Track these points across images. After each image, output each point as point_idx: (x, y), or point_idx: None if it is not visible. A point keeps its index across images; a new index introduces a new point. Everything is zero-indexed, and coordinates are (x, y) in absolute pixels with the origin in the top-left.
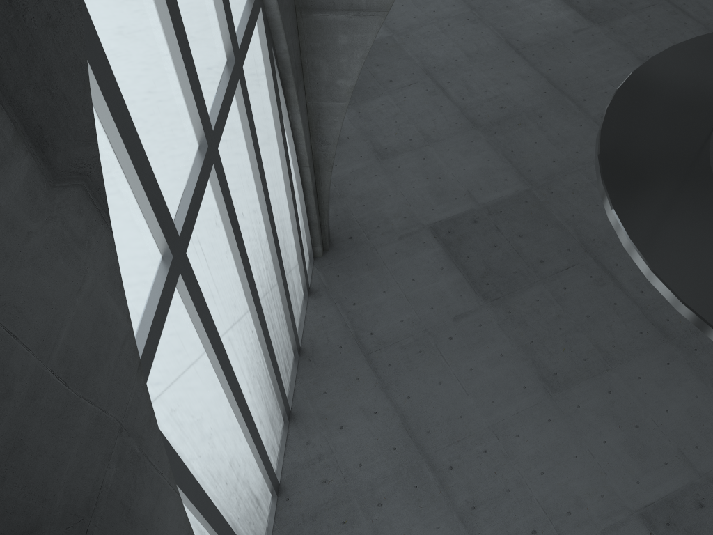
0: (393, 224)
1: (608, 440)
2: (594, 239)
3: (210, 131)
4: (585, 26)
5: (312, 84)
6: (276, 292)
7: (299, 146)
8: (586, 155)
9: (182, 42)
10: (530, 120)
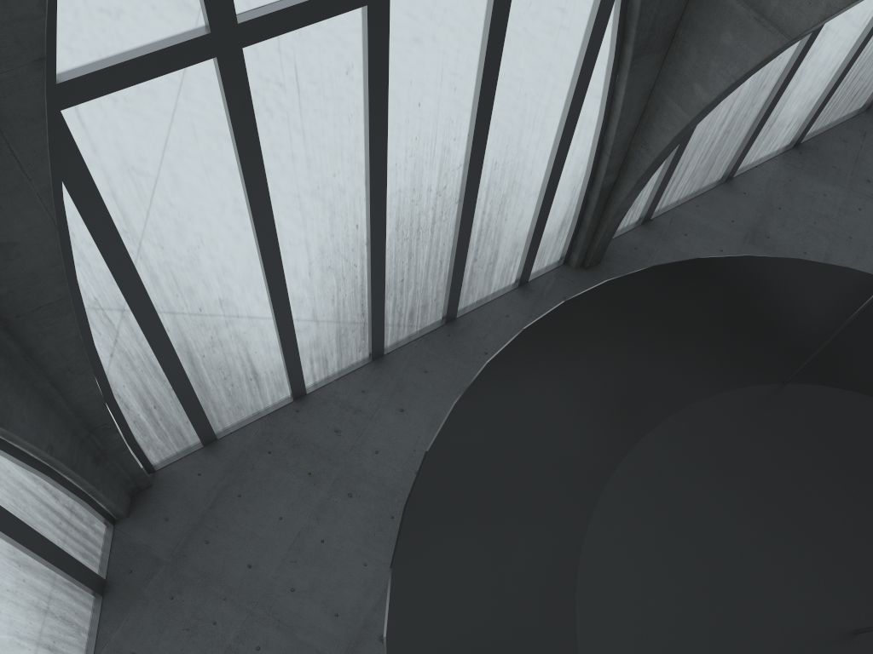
0: None
1: None
2: None
3: None
4: None
5: (670, 68)
6: (445, 232)
7: (610, 124)
8: None
9: None
10: None
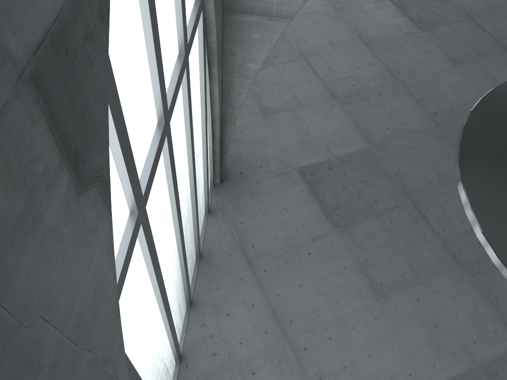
0: (272, 165)
1: (415, 335)
2: (413, 188)
3: (167, 111)
4: (414, 30)
5: (228, 64)
6: (190, 217)
7: (214, 108)
8: (410, 126)
9: (157, 48)
10: (373, 97)
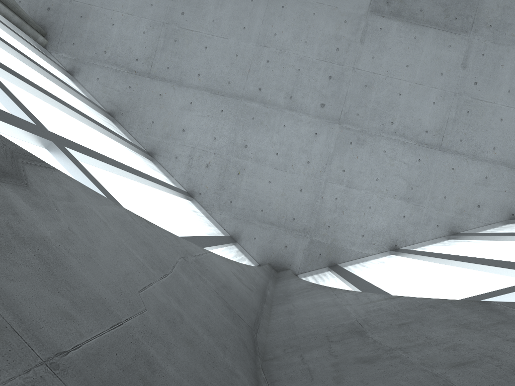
0: None
1: None
2: None
3: None
4: None
5: None
6: (69, 95)
7: None
8: None
9: None
10: None
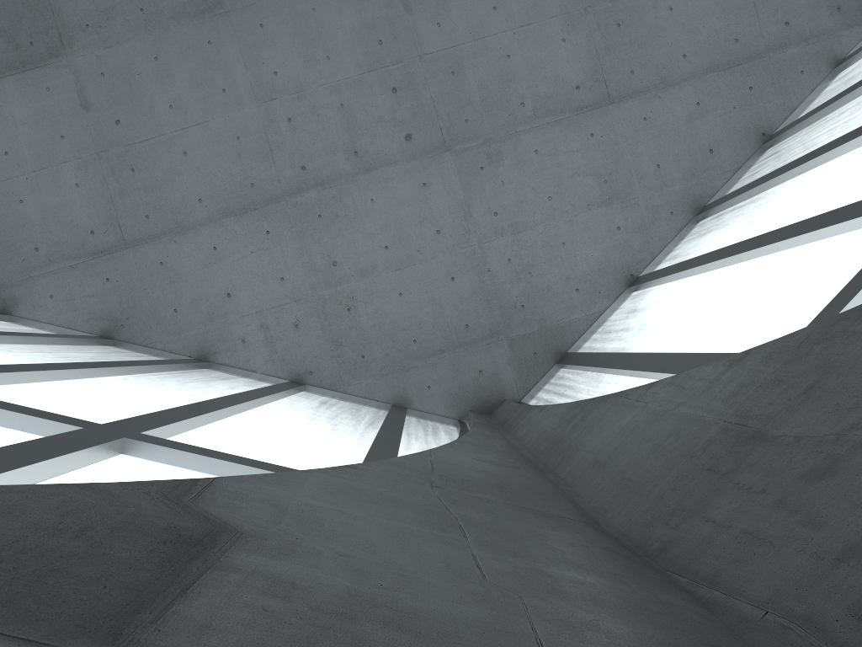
0: None
1: None
2: None
3: None
4: None
5: None
6: (38, 347)
7: None
8: None
9: None
10: None
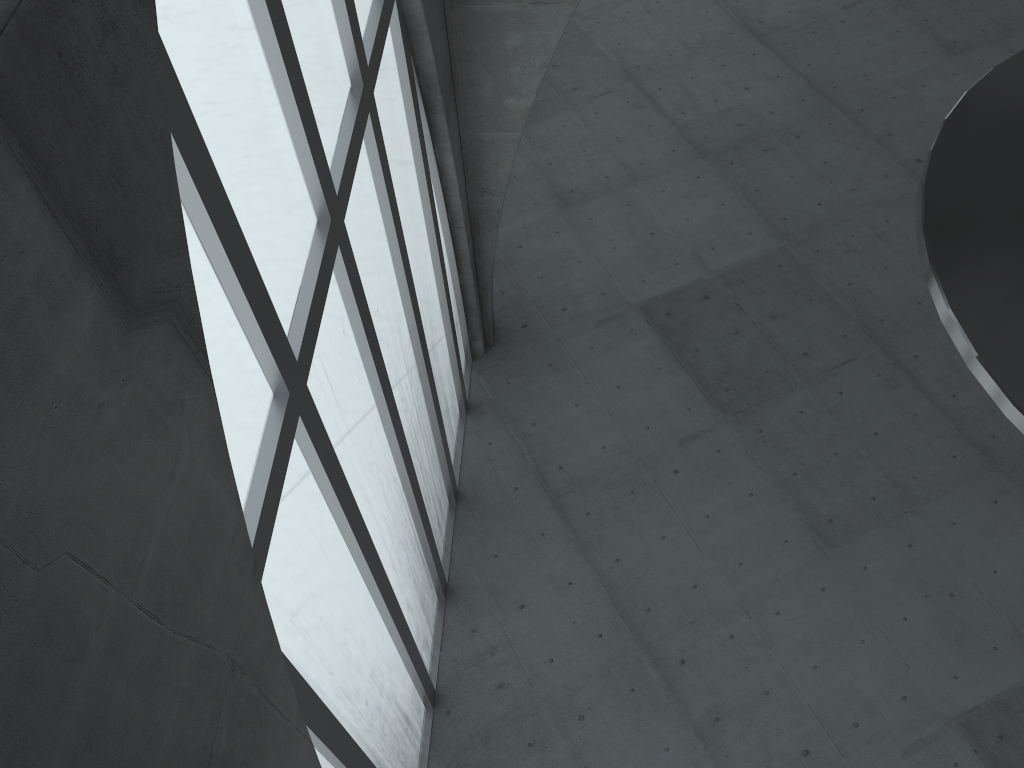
0: (586, 304)
1: (910, 616)
2: (882, 319)
3: (333, 197)
4: None
5: (468, 107)
6: (424, 416)
7: (451, 198)
8: (867, 194)
9: (293, 70)
10: (783, 143)
